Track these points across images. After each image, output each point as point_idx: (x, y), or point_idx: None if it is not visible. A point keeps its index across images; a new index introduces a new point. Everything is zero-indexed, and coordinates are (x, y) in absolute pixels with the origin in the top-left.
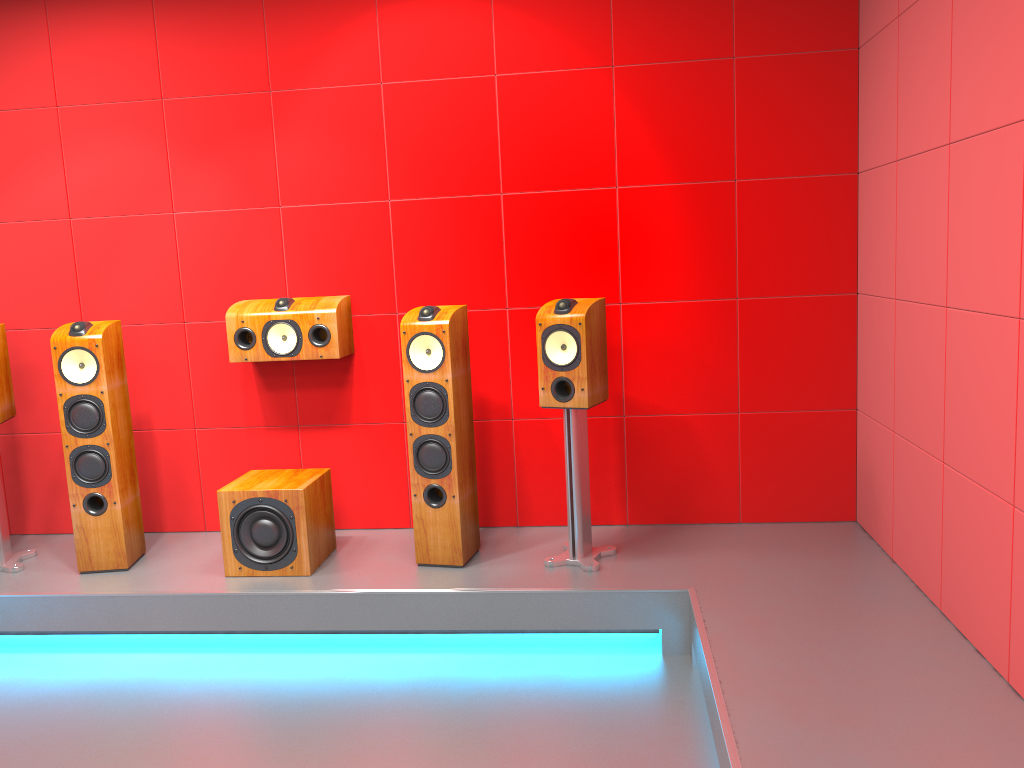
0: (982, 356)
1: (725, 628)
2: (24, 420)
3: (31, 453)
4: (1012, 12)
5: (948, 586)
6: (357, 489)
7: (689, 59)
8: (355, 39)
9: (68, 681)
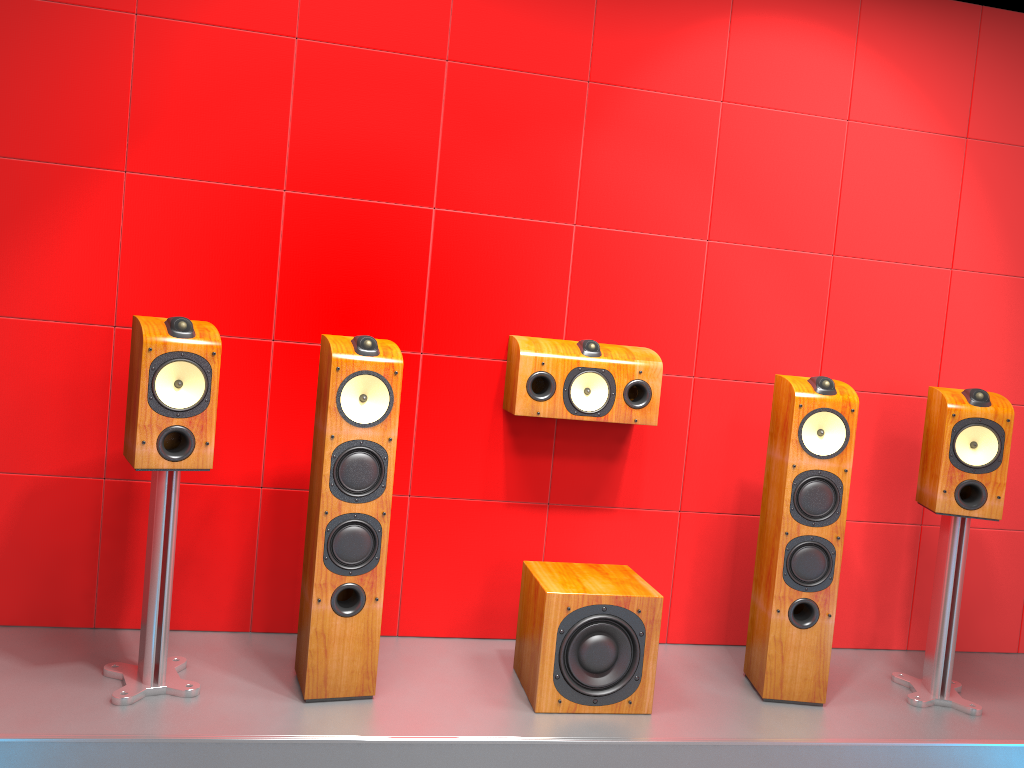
0: None
1: None
2: None
3: None
4: None
5: None
6: None
7: None
8: (701, 44)
9: None
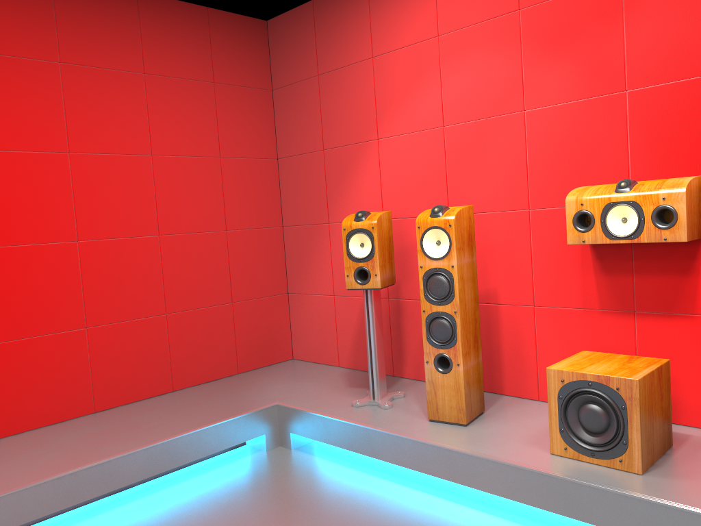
0: None
1: None
2: (405, 289)
3: (409, 315)
4: None
5: None
6: (699, 385)
7: None
8: None
9: (405, 518)
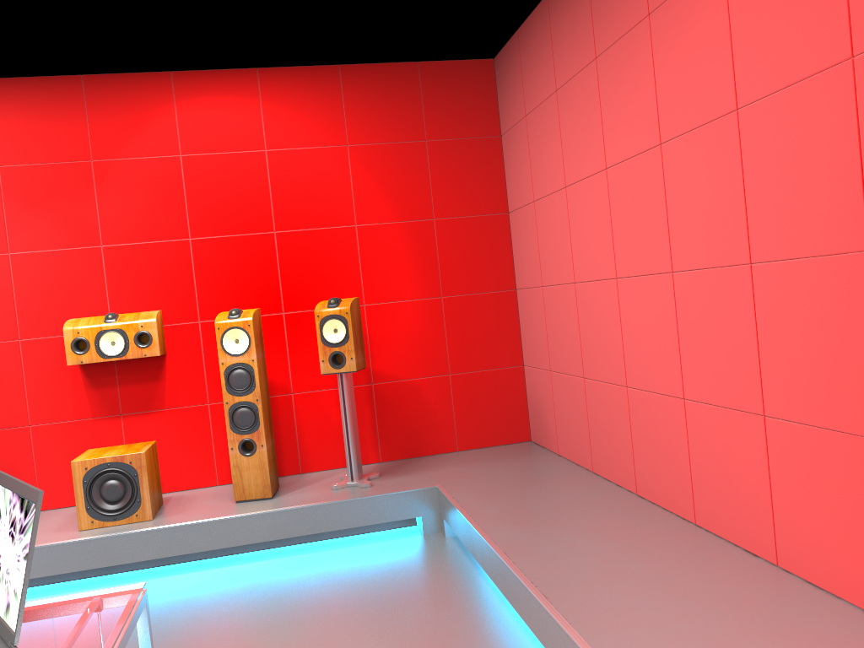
0: (599, 305)
1: (468, 498)
2: None
3: None
4: (592, 112)
5: (596, 454)
6: (172, 460)
7: (397, 141)
8: (159, 124)
9: None
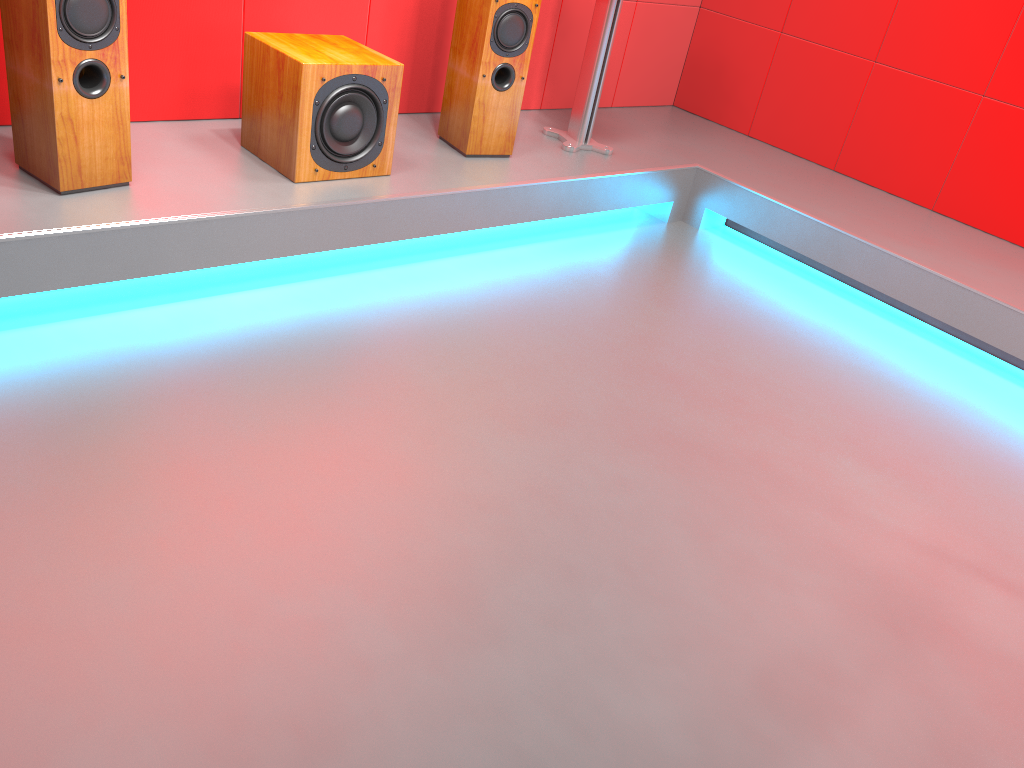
0: None
1: (773, 193)
2: None
3: None
4: None
5: (853, 153)
6: None
7: None
8: None
9: (211, 343)
